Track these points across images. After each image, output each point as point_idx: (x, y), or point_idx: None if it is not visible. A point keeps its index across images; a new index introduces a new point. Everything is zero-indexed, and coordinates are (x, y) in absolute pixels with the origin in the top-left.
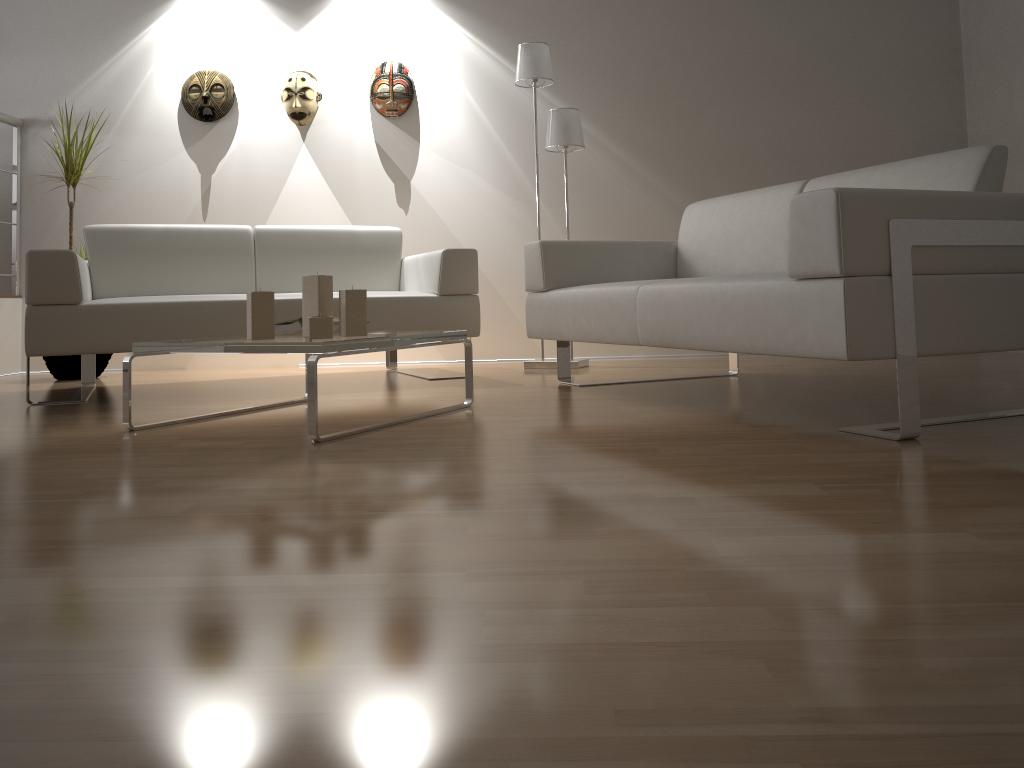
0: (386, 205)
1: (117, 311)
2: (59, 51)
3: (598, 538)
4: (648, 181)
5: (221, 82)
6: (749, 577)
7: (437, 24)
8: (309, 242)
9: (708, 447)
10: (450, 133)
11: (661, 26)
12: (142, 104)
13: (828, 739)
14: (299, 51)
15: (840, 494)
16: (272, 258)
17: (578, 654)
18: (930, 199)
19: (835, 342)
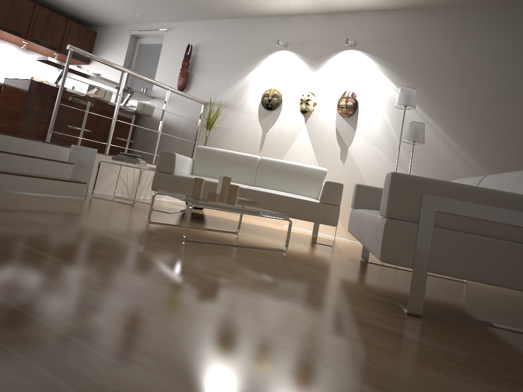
0: (335, 158)
1: (184, 179)
2: (223, 76)
3: (152, 280)
4: (474, 168)
5: (277, 94)
6: (148, 299)
7: (374, 75)
8: (281, 168)
9: (310, 285)
10: (371, 128)
11: (495, 83)
12: (247, 100)
13: (21, 314)
14: (311, 83)
15: (285, 307)
16: (264, 172)
17: (41, 286)
18: (457, 188)
19: (378, 251)
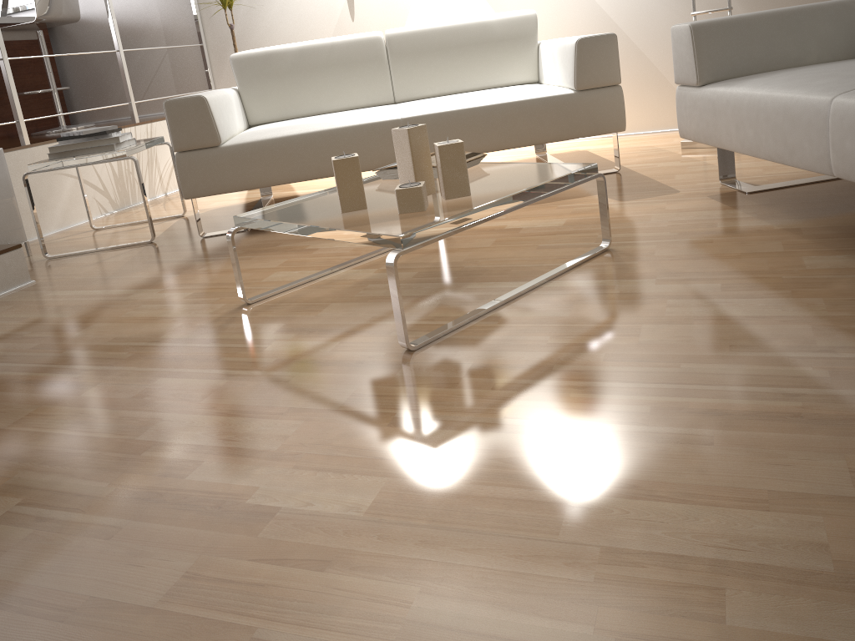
0: None
1: (253, 149)
2: None
3: None
4: None
5: None
6: None
7: None
8: (440, 40)
9: None
10: None
11: None
12: None
13: None
14: None
15: None
16: (405, 63)
17: None
18: None
19: None
